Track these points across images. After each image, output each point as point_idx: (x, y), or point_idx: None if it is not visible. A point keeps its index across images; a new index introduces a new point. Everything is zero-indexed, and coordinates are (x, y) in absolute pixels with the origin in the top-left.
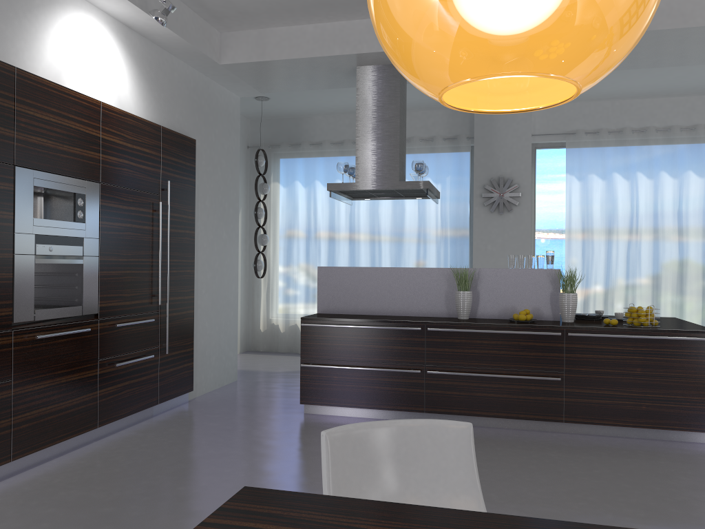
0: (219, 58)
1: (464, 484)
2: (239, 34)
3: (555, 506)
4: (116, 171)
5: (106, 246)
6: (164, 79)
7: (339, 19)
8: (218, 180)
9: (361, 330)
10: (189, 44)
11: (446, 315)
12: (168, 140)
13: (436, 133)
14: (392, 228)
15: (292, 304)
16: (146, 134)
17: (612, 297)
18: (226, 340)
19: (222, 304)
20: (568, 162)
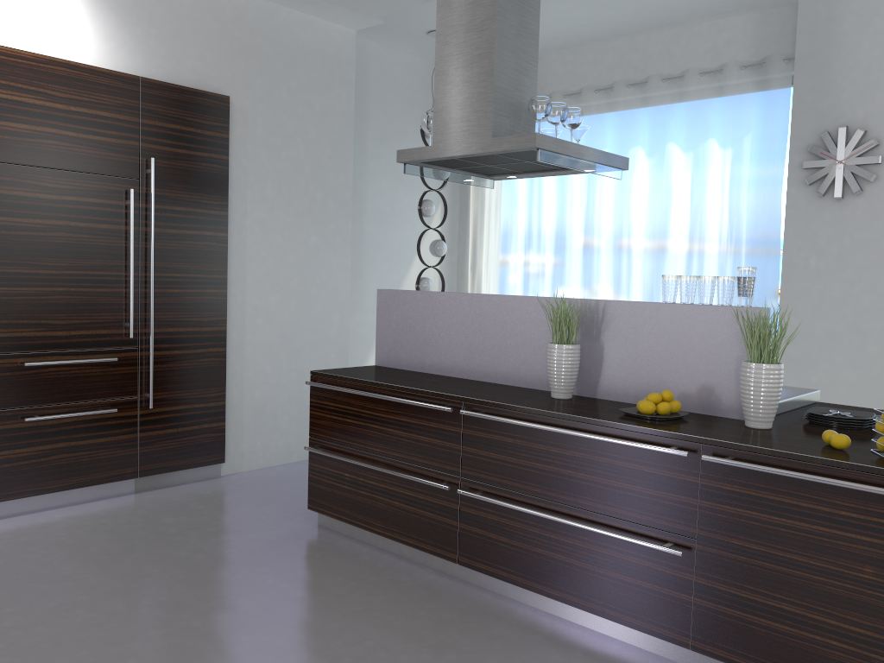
0: None
1: None
2: None
3: None
4: (28, 144)
5: (6, 253)
6: (158, 7)
7: None
8: (298, 157)
9: (378, 402)
10: None
11: (548, 386)
12: (158, 98)
13: (731, 59)
14: (647, 229)
15: None
16: (103, 90)
17: None
18: None
19: (306, 341)
20: None
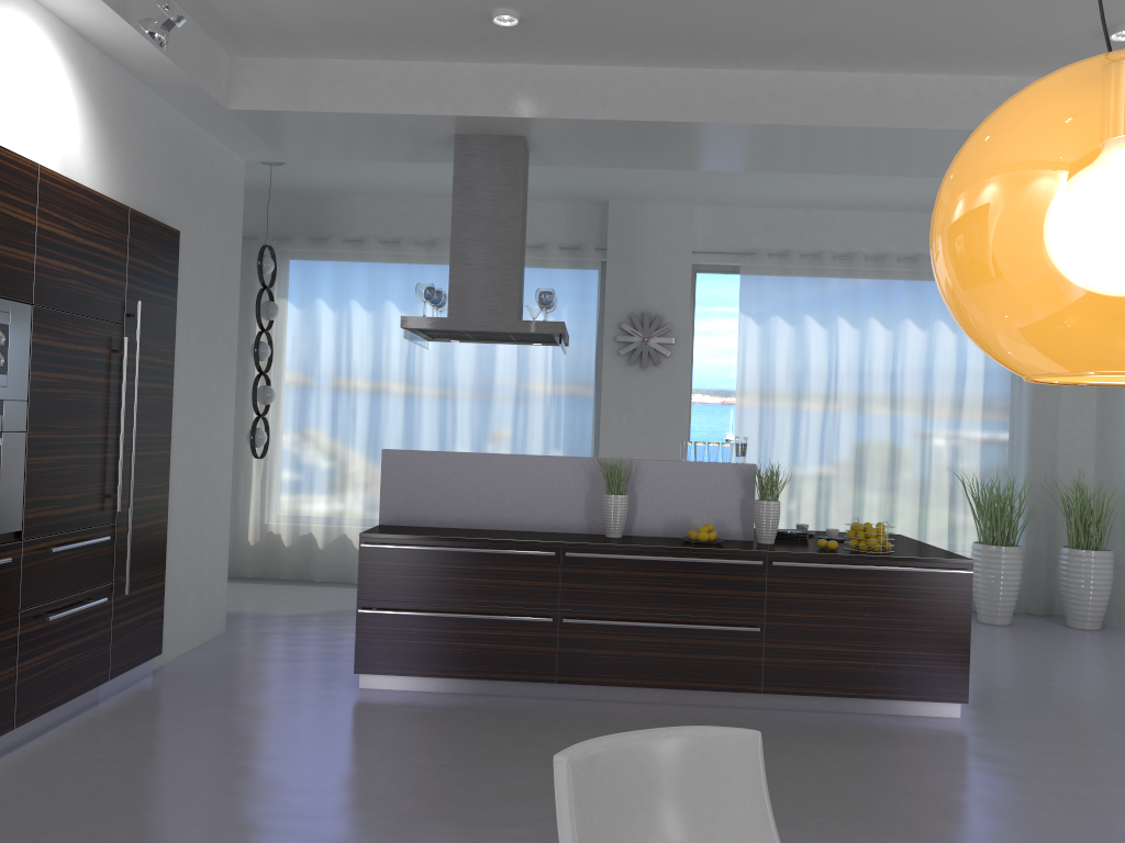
0: (226, 99)
1: (753, 823)
2: (263, 62)
3: (785, 827)
4: (59, 284)
5: (38, 414)
6: (135, 128)
7: (436, 58)
8: (209, 298)
9: (459, 555)
10: (184, 74)
11: (586, 530)
12: (139, 232)
13: (548, 238)
14: (475, 382)
15: (305, 499)
16: (107, 221)
17: (798, 497)
18: (212, 565)
19: (207, 506)
20: (743, 296)
